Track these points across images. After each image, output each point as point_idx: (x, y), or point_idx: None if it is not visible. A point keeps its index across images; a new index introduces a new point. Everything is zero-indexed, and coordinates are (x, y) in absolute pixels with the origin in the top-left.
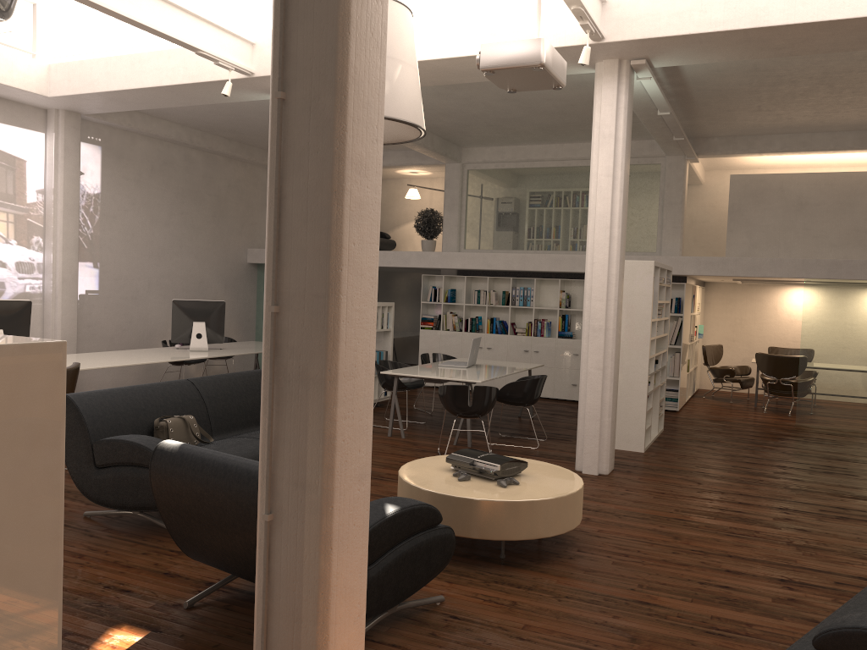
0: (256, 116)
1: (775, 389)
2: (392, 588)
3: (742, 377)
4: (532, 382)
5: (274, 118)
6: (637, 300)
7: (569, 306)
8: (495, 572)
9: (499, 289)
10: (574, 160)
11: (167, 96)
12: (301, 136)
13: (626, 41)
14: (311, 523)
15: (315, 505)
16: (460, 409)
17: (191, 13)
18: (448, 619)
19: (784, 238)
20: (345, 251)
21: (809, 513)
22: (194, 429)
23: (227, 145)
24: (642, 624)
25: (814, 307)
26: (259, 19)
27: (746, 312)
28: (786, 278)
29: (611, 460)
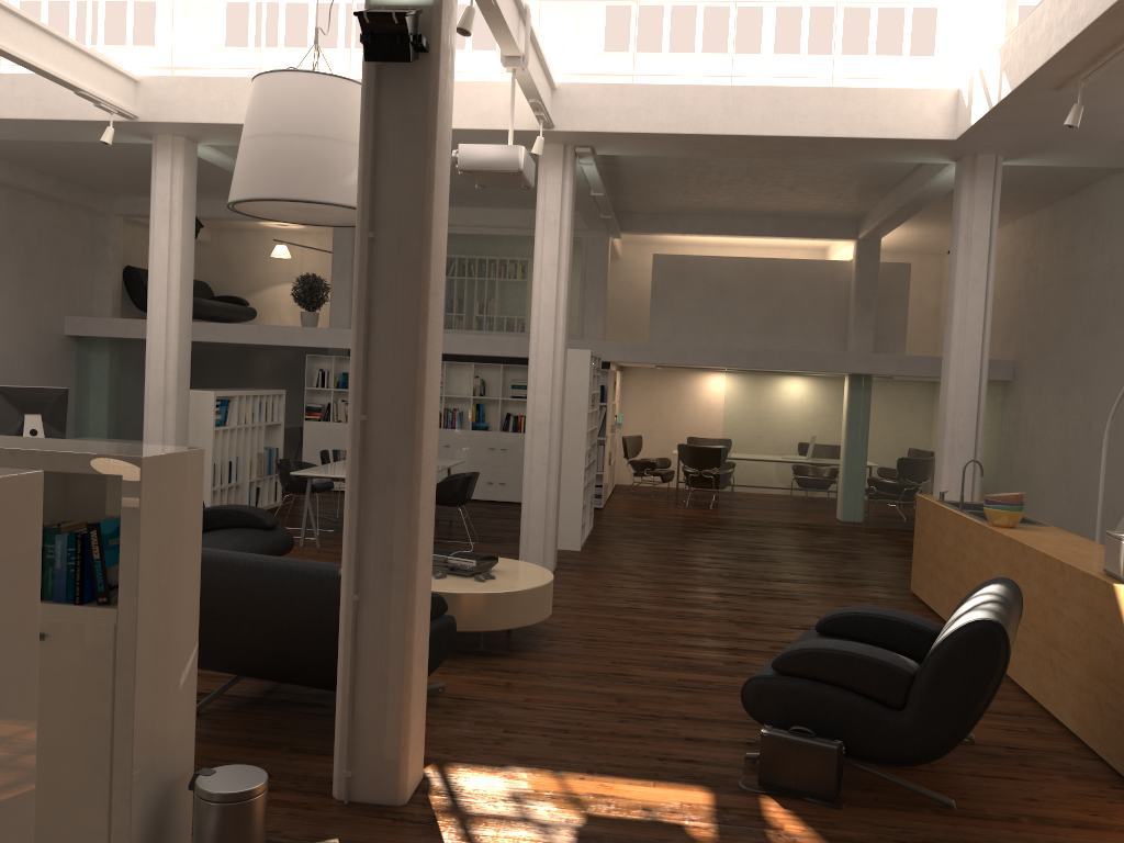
0: (99, 152)
1: (696, 482)
2: None
3: (662, 470)
4: (465, 479)
5: (363, 253)
6: (573, 390)
7: (484, 394)
8: (481, 662)
9: None
10: (488, 227)
11: None
12: (390, 271)
13: (576, 131)
14: (397, 598)
15: (401, 583)
16: None
17: (73, 45)
18: (455, 700)
19: (706, 323)
20: (427, 369)
21: (742, 595)
22: None
23: (41, 181)
24: (624, 689)
25: (735, 397)
26: (128, 44)
27: (664, 400)
28: (709, 366)
29: (555, 558)
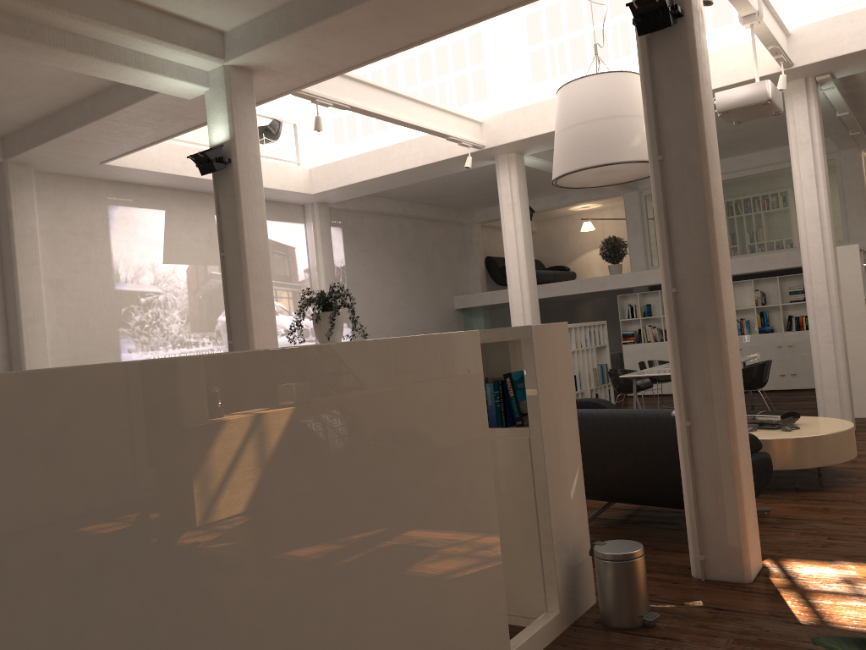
0: (461, 181)
1: None
2: None
3: None
4: (760, 366)
5: (656, 172)
6: (847, 281)
7: (765, 303)
8: (797, 495)
9: None
10: (747, 170)
11: (405, 177)
12: (678, 180)
13: (814, 63)
14: (720, 422)
15: (722, 410)
16: None
17: (441, 109)
18: (780, 519)
19: None
20: (718, 246)
21: None
22: None
23: (429, 210)
24: None
25: None
26: (471, 102)
27: None
28: None
29: (853, 422)
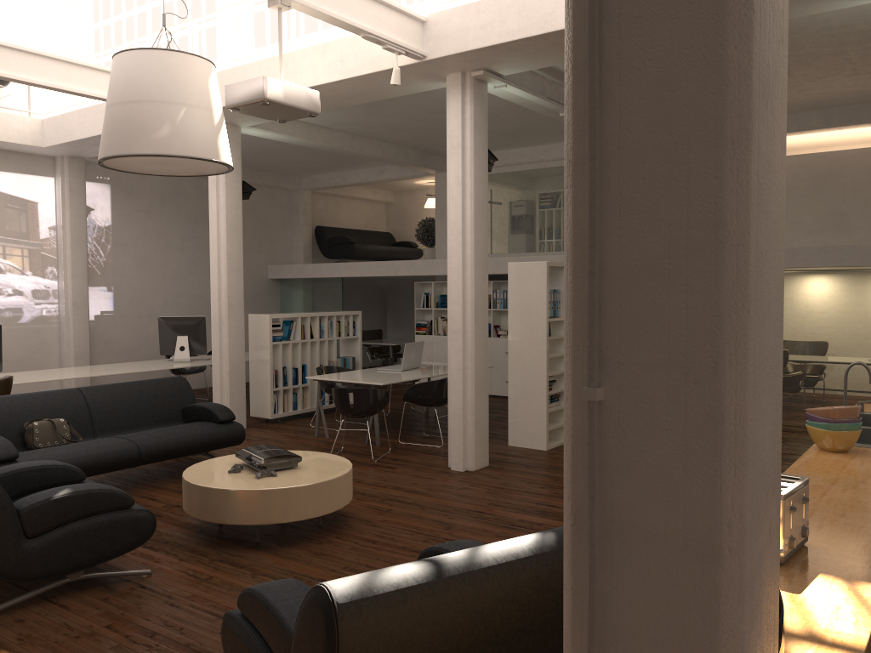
0: None
1: None
2: (62, 558)
3: None
4: (435, 383)
5: None
6: (533, 300)
7: None
8: (233, 553)
9: None
10: (549, 161)
11: None
12: None
13: (444, 56)
14: None
15: None
16: (344, 410)
17: (100, 69)
18: (136, 588)
19: None
20: None
21: None
22: (63, 430)
23: None
24: None
25: None
26: None
27: None
28: None
29: (481, 457)
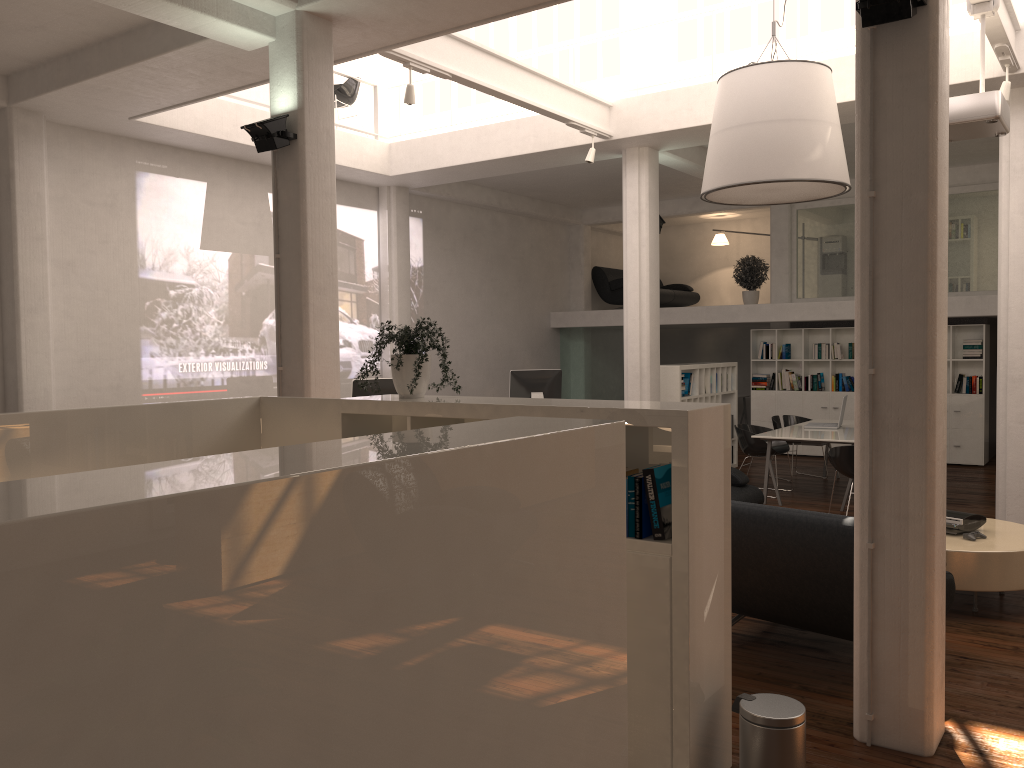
0: (575, 173)
1: None
2: None
3: None
4: None
5: (864, 213)
6: None
7: None
8: (977, 623)
9: (843, 340)
10: None
11: (508, 165)
12: (893, 227)
13: None
14: (915, 549)
15: (919, 534)
16: None
17: (564, 85)
18: (959, 659)
19: None
20: (937, 320)
21: None
22: None
23: (531, 204)
24: None
25: None
26: (598, 77)
27: None
28: None
29: None
